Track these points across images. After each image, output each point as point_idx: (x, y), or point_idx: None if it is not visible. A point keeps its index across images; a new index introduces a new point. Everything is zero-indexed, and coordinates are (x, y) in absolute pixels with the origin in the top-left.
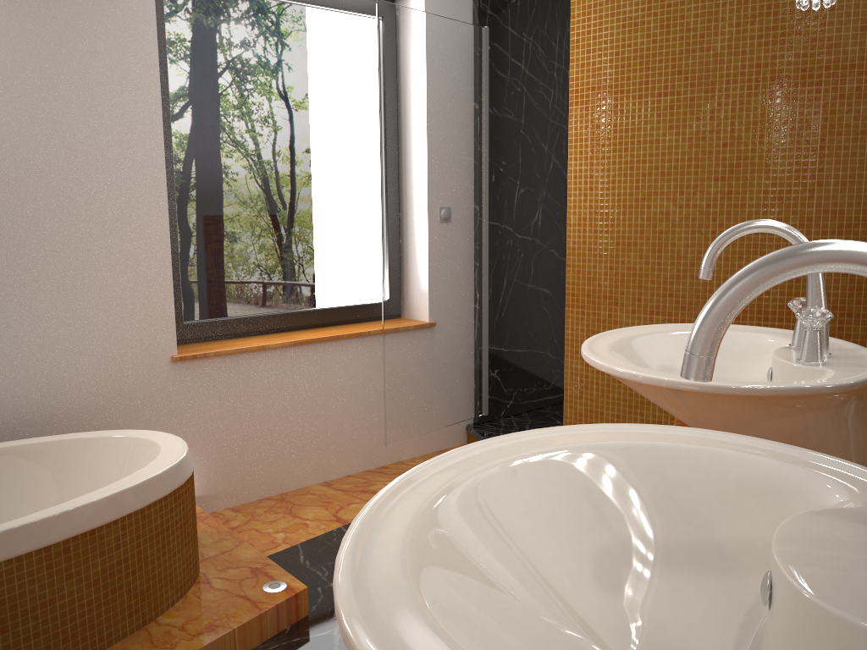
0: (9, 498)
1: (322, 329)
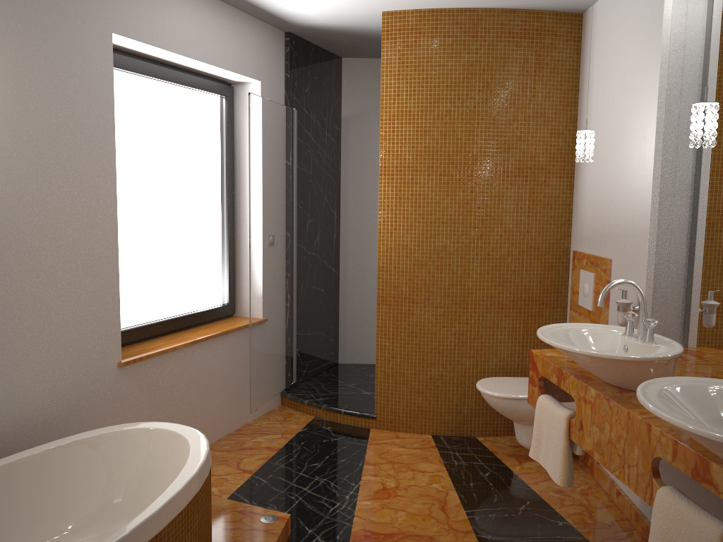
0: (47, 493)
1: (194, 330)
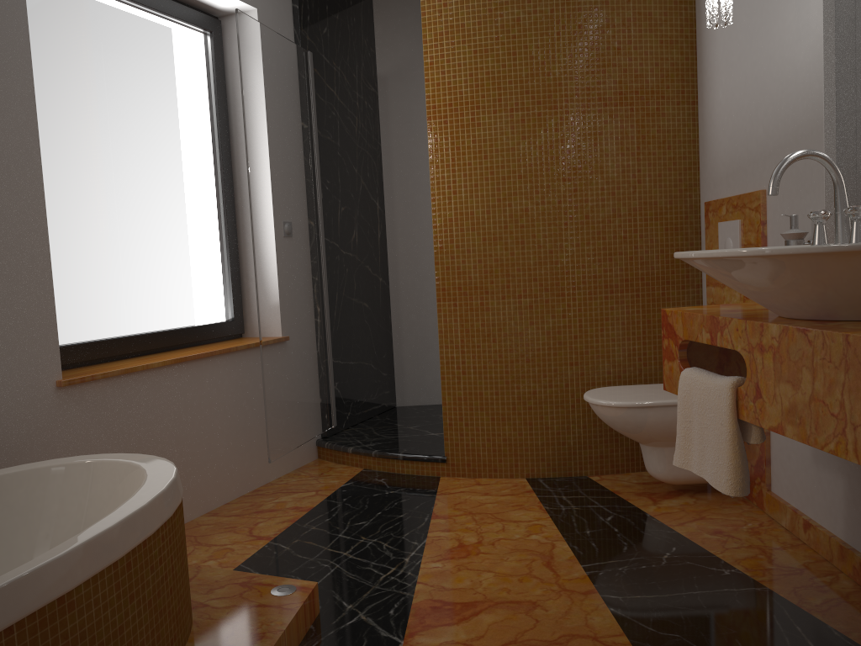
0: None
1: (182, 350)
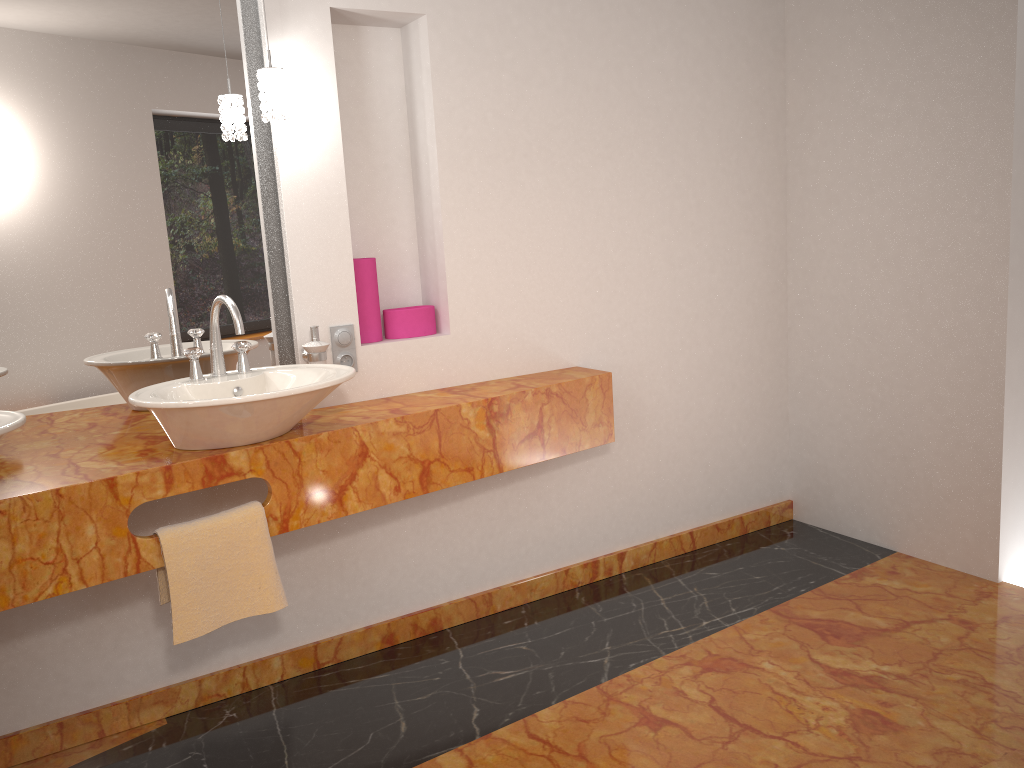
0: None
1: None
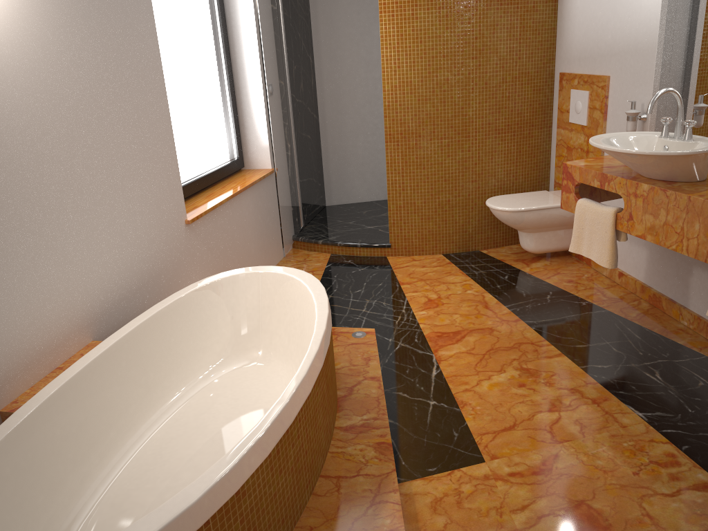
0: (182, 338)
1: (221, 186)
